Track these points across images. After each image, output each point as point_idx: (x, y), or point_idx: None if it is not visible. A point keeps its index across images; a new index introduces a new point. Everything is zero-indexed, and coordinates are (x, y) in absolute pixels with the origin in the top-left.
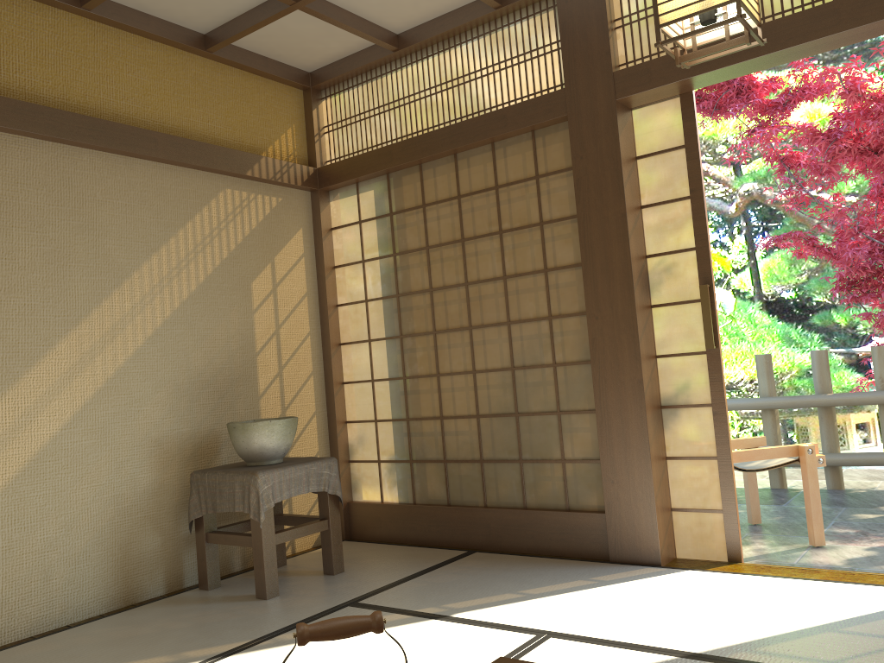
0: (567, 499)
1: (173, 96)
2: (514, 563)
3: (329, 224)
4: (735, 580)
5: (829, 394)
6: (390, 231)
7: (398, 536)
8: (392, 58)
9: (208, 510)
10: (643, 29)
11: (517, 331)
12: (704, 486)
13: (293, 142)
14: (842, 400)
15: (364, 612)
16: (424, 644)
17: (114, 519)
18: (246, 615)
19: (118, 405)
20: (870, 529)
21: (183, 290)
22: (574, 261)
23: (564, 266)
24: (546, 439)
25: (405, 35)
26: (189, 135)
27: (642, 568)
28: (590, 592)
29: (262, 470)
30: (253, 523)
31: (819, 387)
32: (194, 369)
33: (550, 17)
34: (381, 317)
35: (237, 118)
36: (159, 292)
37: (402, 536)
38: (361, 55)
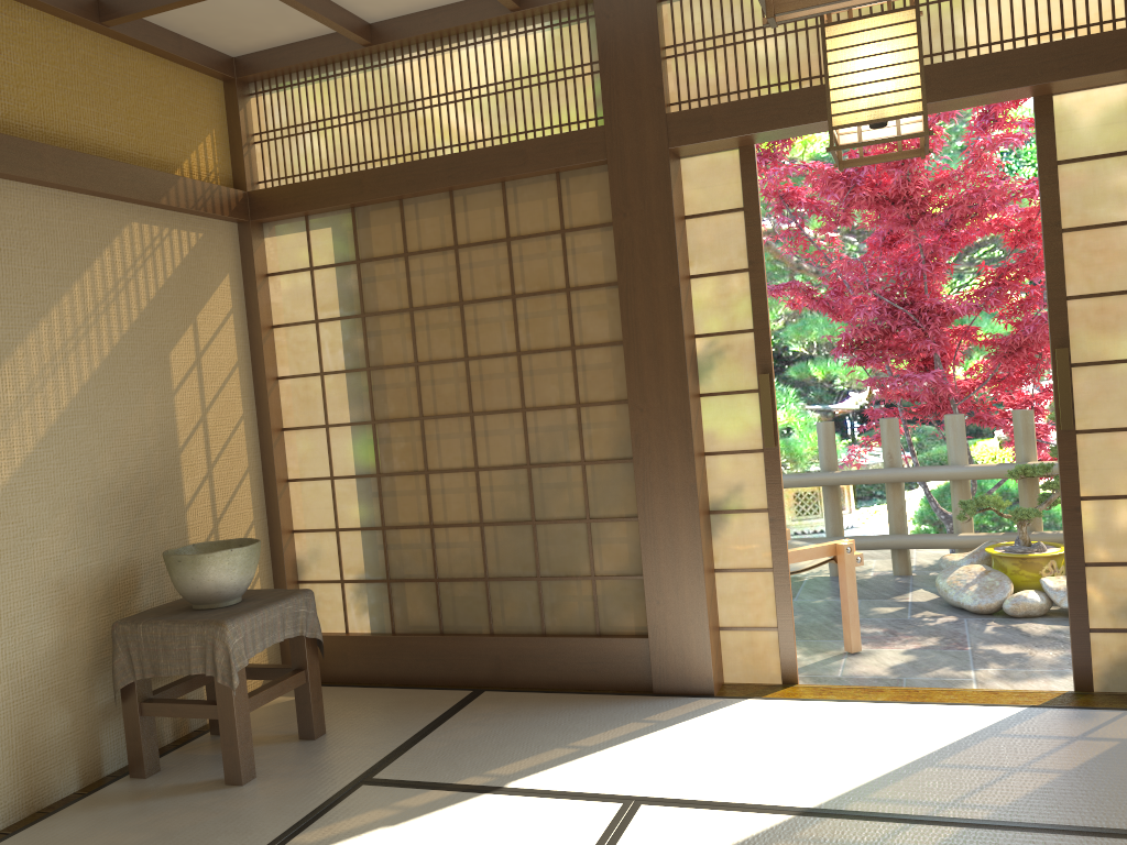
0: (598, 622)
1: (57, 88)
2: (540, 704)
3: (264, 268)
4: (804, 709)
5: (837, 472)
6: (357, 284)
7: (372, 675)
8: (360, 53)
9: (146, 674)
10: (701, 64)
11: (535, 421)
12: (758, 601)
13: (214, 155)
14: (850, 479)
15: (390, 792)
16: (494, 830)
17: (8, 698)
18: (228, 813)
19: (6, 539)
20: (896, 627)
21: (83, 369)
22: (610, 338)
23: (597, 344)
24: (571, 552)
25: (381, 27)
26: (81, 146)
27: (695, 700)
28: (653, 738)
29: (230, 619)
30: (219, 688)
31: (826, 463)
32: (103, 478)
33: (582, 31)
34: (344, 396)
35: (142, 121)
36: (51, 373)
37: (379, 675)
38: (315, 44)
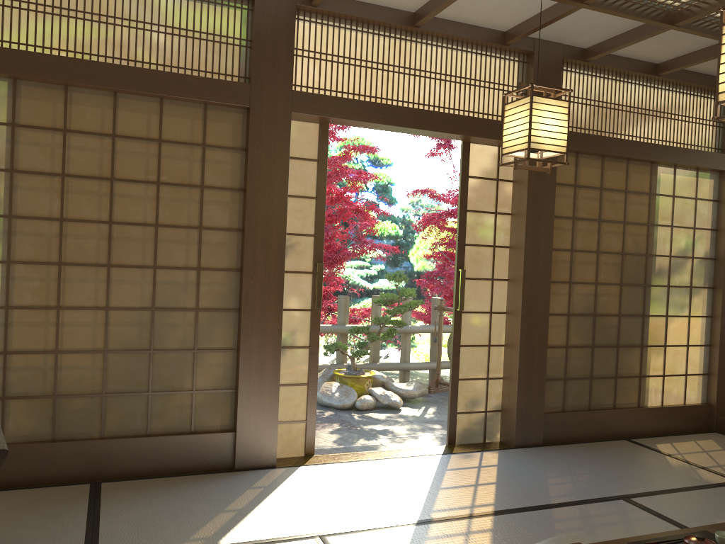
0: (194, 423)
1: None
2: (163, 486)
3: None
4: (339, 468)
5: None
6: (9, 144)
7: None
8: None
9: None
10: (311, 66)
11: (163, 276)
12: (296, 404)
13: None
14: None
15: None
16: None
17: None
18: None
19: None
20: None
21: None
22: (229, 225)
23: (219, 228)
24: (179, 373)
25: None
26: None
27: (269, 471)
28: (276, 497)
29: None
30: None
31: None
32: None
33: (236, 15)
34: None
35: None
36: None
37: None
38: None
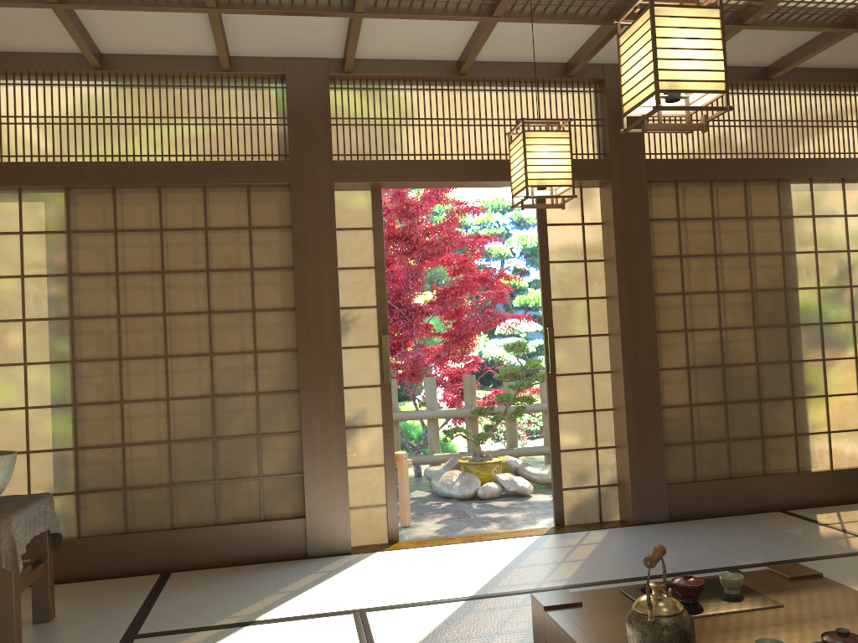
0: (263, 510)
1: None
2: (228, 574)
3: None
4: (418, 552)
5: None
6: (67, 250)
7: (57, 575)
8: (87, 73)
9: None
10: (353, 133)
11: (220, 363)
12: (374, 487)
13: None
14: None
15: (165, 638)
16: (277, 642)
17: None
18: None
19: None
20: (420, 510)
21: None
22: (282, 305)
23: (272, 309)
24: (244, 460)
25: (112, 58)
26: None
27: (342, 557)
28: (335, 580)
29: (13, 513)
30: None
31: None
32: None
33: (271, 95)
34: (45, 339)
35: None
36: None
37: (64, 574)
38: (47, 58)
